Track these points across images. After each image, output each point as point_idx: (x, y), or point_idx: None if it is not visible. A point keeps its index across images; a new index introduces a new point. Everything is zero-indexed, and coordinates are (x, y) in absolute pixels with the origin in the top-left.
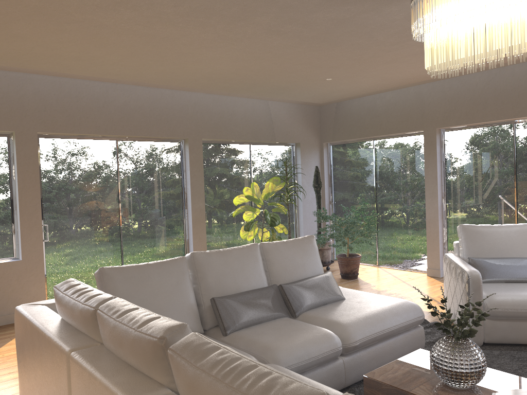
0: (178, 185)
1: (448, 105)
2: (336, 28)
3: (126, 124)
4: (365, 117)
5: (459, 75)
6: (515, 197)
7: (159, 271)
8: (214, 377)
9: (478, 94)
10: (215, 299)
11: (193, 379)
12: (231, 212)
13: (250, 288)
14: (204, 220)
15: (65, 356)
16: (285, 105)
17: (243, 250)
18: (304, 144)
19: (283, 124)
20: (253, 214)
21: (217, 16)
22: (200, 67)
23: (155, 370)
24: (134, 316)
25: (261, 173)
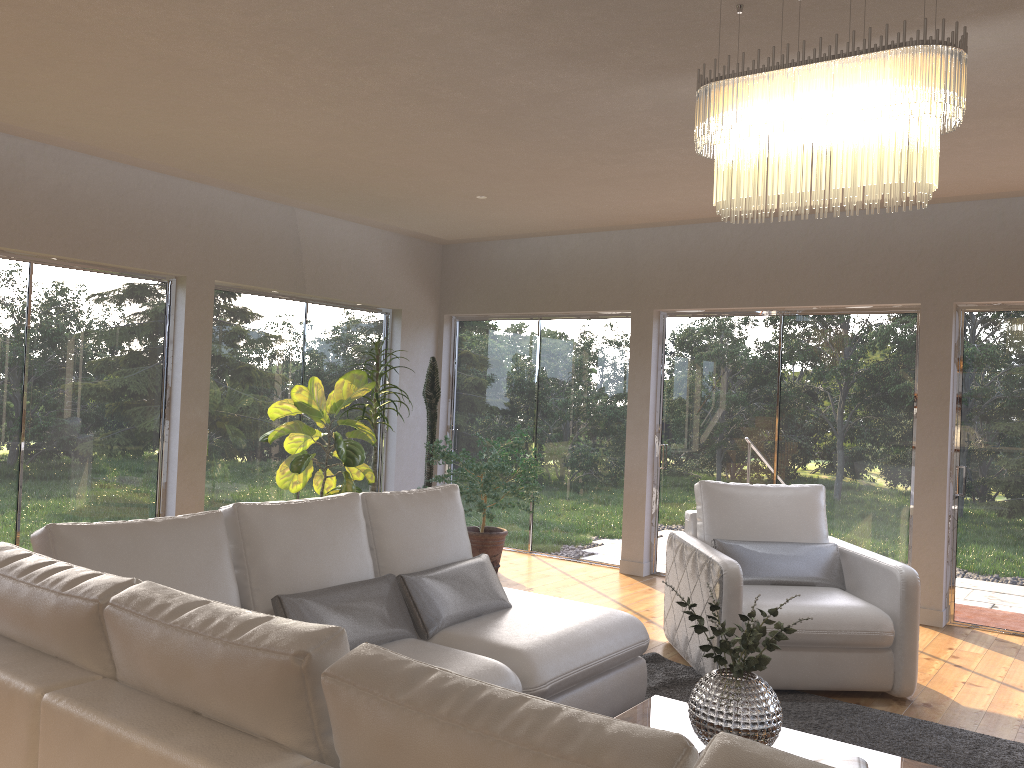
0: (156, 371)
1: (677, 271)
2: (531, 107)
3: (57, 231)
4: (528, 275)
5: (700, 222)
6: (776, 440)
7: (172, 538)
8: (447, 720)
9: (729, 259)
10: (284, 598)
11: (395, 727)
12: (265, 433)
13: (344, 580)
14: (203, 446)
15: (26, 703)
16: (381, 234)
17: (334, 505)
18: (409, 313)
19: (374, 270)
20: (306, 440)
21: (322, 47)
22: (245, 139)
23: (276, 719)
24: (211, 616)
25: (324, 361)
